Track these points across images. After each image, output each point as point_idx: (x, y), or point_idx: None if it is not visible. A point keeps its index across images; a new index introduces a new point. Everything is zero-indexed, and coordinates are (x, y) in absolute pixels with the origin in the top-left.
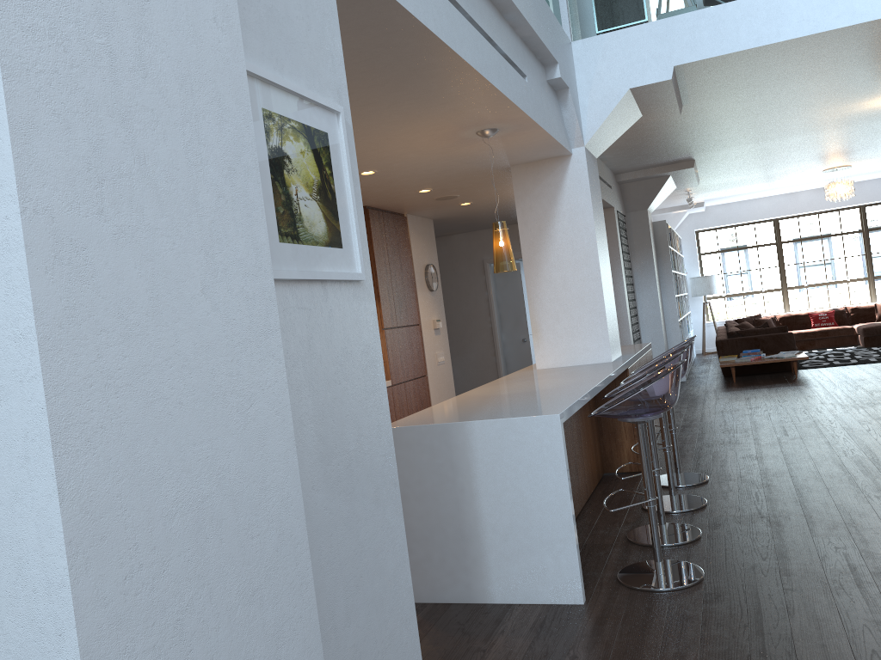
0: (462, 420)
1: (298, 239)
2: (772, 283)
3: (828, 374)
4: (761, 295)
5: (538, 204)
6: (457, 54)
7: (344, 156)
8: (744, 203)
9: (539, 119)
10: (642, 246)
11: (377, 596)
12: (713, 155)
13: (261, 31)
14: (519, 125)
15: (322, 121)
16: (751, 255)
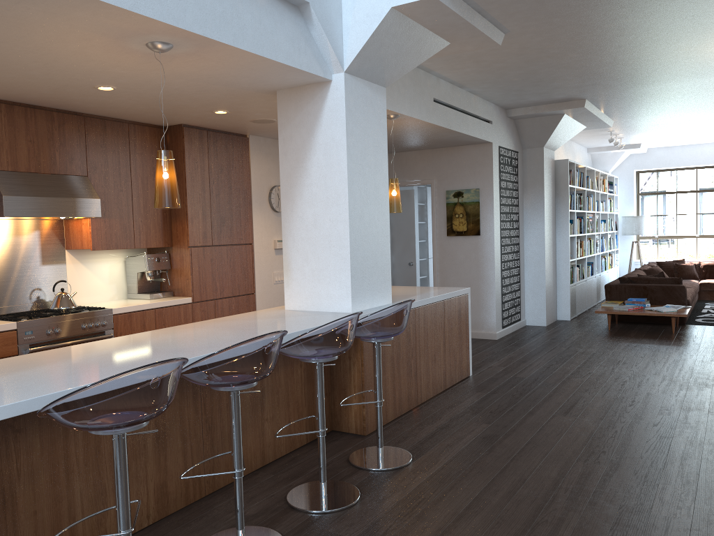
0: None
1: None
2: (707, 229)
3: (707, 335)
4: (695, 240)
5: (298, 133)
6: None
7: None
8: (687, 147)
9: (218, 33)
10: (534, 183)
11: None
12: (605, 96)
13: None
14: (189, 40)
15: None
16: (690, 200)
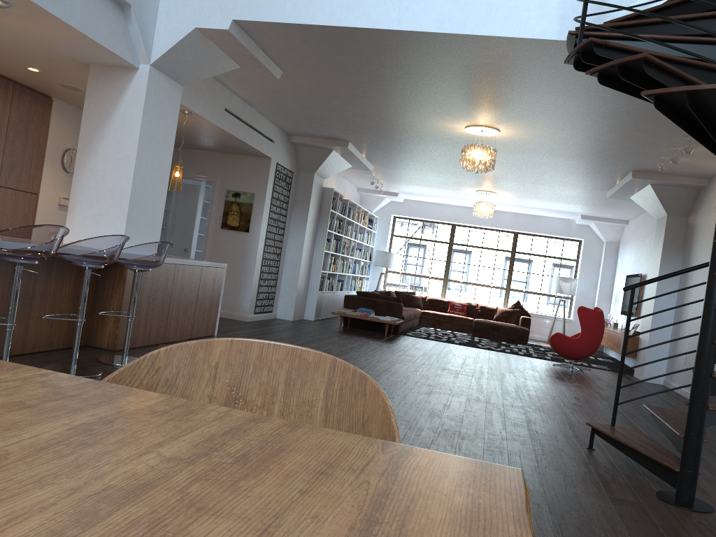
0: None
1: None
2: (438, 272)
3: (408, 341)
4: (428, 280)
5: (102, 102)
6: None
7: None
8: (433, 204)
9: (52, 7)
10: (303, 201)
11: None
12: (363, 142)
13: None
14: (27, 5)
15: None
16: (429, 247)
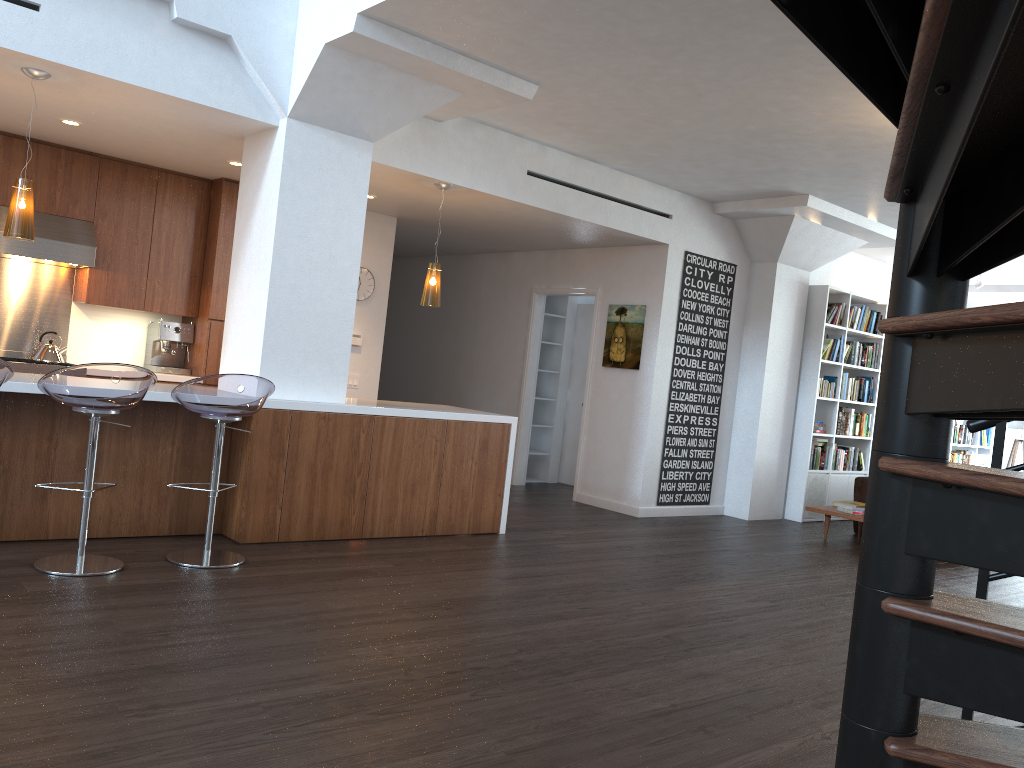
0: None
1: None
2: None
3: (958, 569)
4: None
5: (251, 186)
6: None
7: None
8: None
9: (80, 61)
10: (759, 313)
11: None
12: (831, 191)
13: None
14: (52, 66)
15: None
16: None
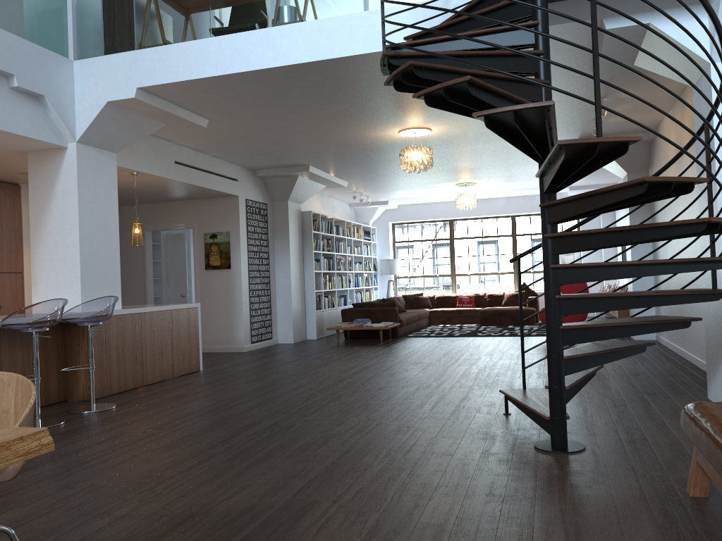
0: None
1: None
2: (445, 269)
3: (404, 342)
4: (437, 278)
5: (43, 183)
6: None
7: None
8: (426, 205)
9: None
10: (282, 229)
11: None
12: (322, 163)
13: None
14: None
15: None
16: (431, 246)
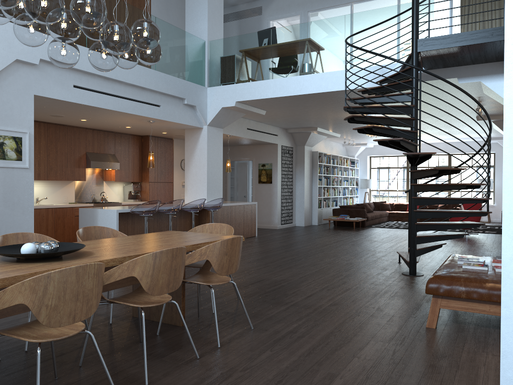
0: (98, 208)
1: (4, 159)
2: (402, 187)
3: (367, 229)
4: (397, 192)
5: (191, 144)
6: (102, 108)
7: (27, 142)
8: None
9: (168, 118)
10: (300, 161)
11: (18, 232)
12: (324, 126)
13: (2, 120)
14: (160, 120)
15: (20, 135)
16: (394, 172)
